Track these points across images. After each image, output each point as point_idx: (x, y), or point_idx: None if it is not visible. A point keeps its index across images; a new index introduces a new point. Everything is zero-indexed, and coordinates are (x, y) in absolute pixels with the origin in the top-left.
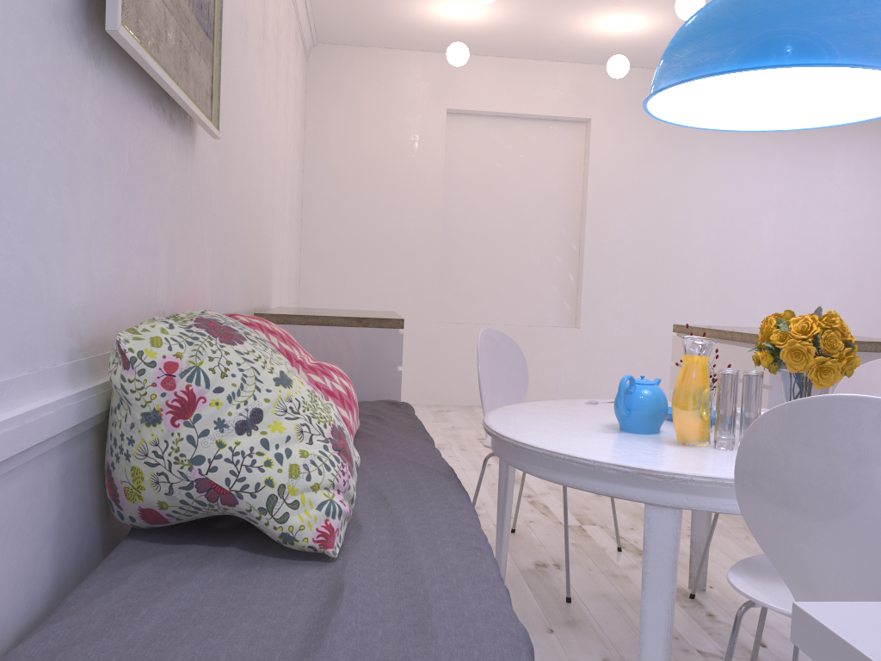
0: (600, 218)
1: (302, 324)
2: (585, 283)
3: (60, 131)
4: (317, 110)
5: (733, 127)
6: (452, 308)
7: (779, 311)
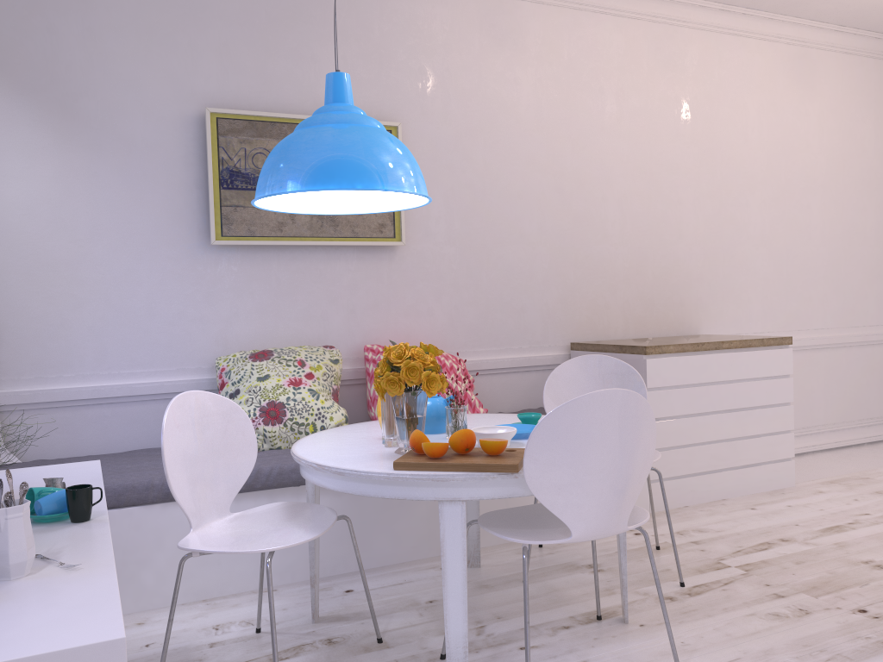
0: None
1: (592, 351)
2: None
3: (197, 285)
4: None
5: (424, 202)
6: None
7: None
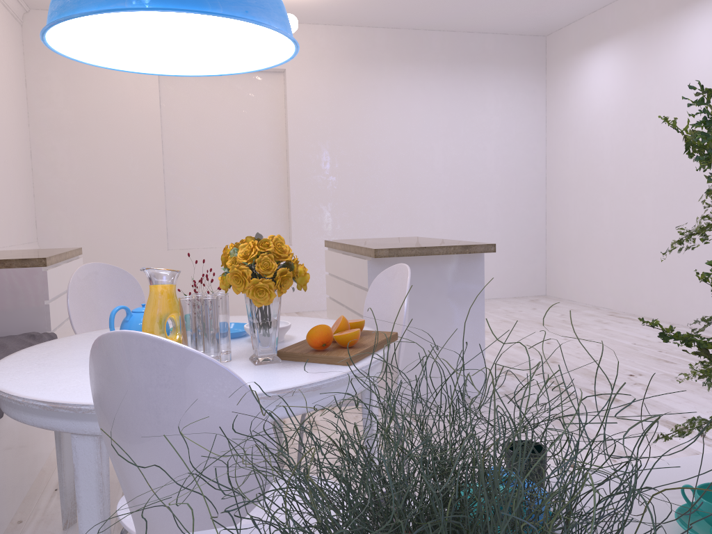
0: (301, 152)
1: None
2: (293, 207)
3: None
4: (37, 70)
5: (192, 73)
6: (182, 237)
7: (453, 219)
